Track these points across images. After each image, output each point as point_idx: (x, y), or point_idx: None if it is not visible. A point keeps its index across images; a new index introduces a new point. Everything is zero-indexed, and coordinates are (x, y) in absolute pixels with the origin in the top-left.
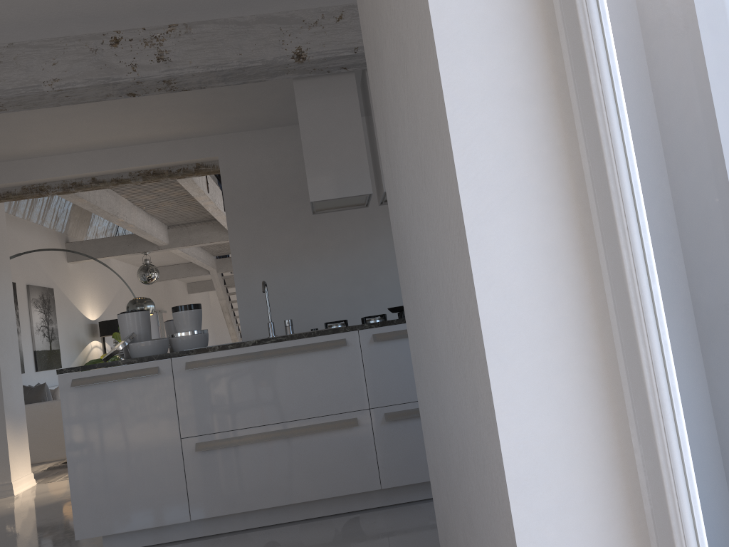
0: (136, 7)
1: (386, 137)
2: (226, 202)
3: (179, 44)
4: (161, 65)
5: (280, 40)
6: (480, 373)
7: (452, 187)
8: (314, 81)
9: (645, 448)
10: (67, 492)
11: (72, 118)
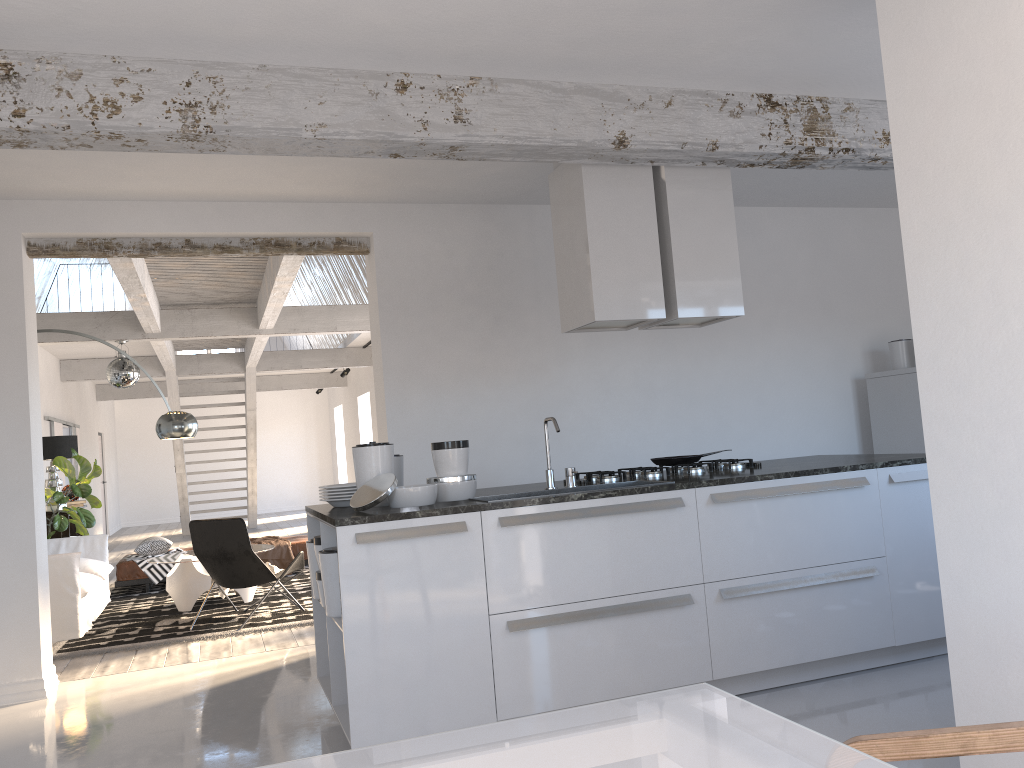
0: (457, 52)
1: (969, 297)
2: (381, 296)
3: (481, 104)
4: (459, 128)
5: (602, 119)
6: None
7: None
8: (606, 170)
9: None
10: (146, 692)
11: (221, 160)
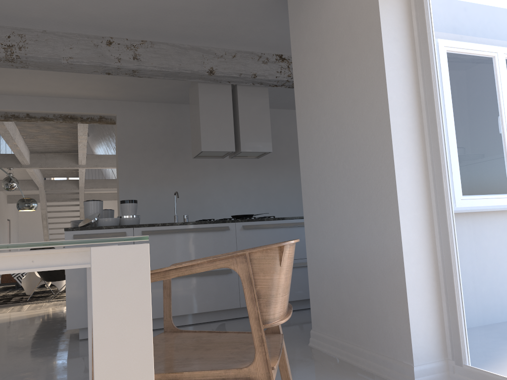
0: (132, 28)
1: (312, 129)
2: (119, 143)
3: (146, 52)
4: (135, 62)
5: (202, 61)
6: (391, 219)
7: (387, 156)
8: (209, 85)
9: (443, 243)
10: None
11: (38, 75)
